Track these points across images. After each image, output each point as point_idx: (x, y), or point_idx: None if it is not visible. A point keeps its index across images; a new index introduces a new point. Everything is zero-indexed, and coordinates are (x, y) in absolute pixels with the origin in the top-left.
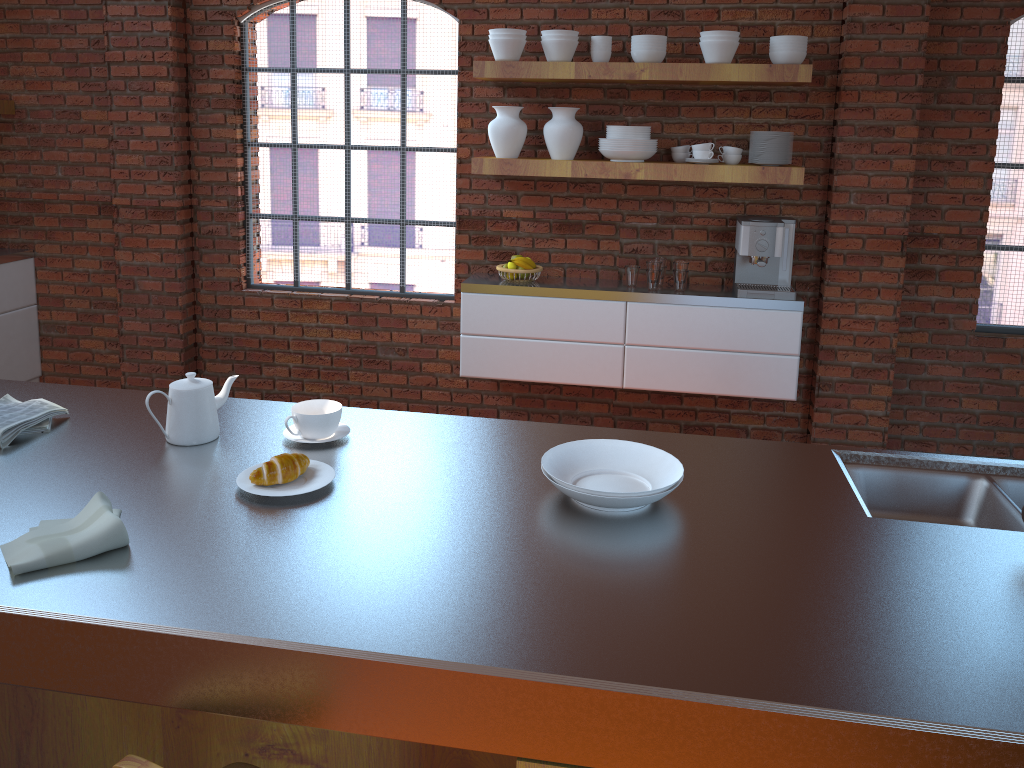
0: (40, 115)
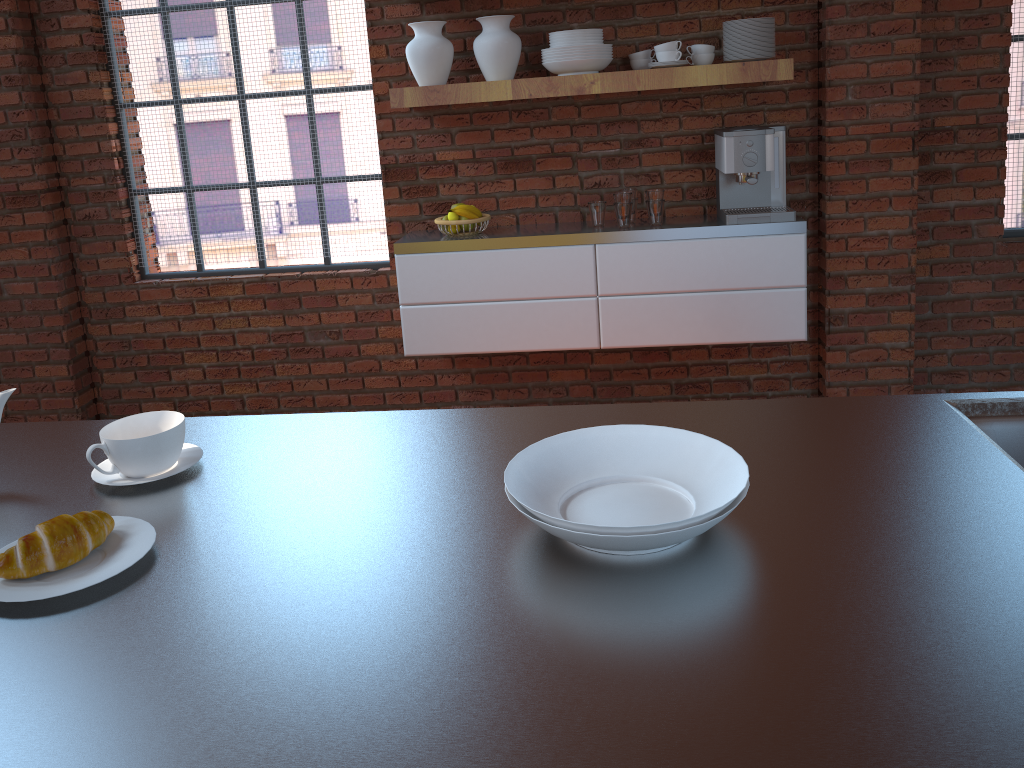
0: None
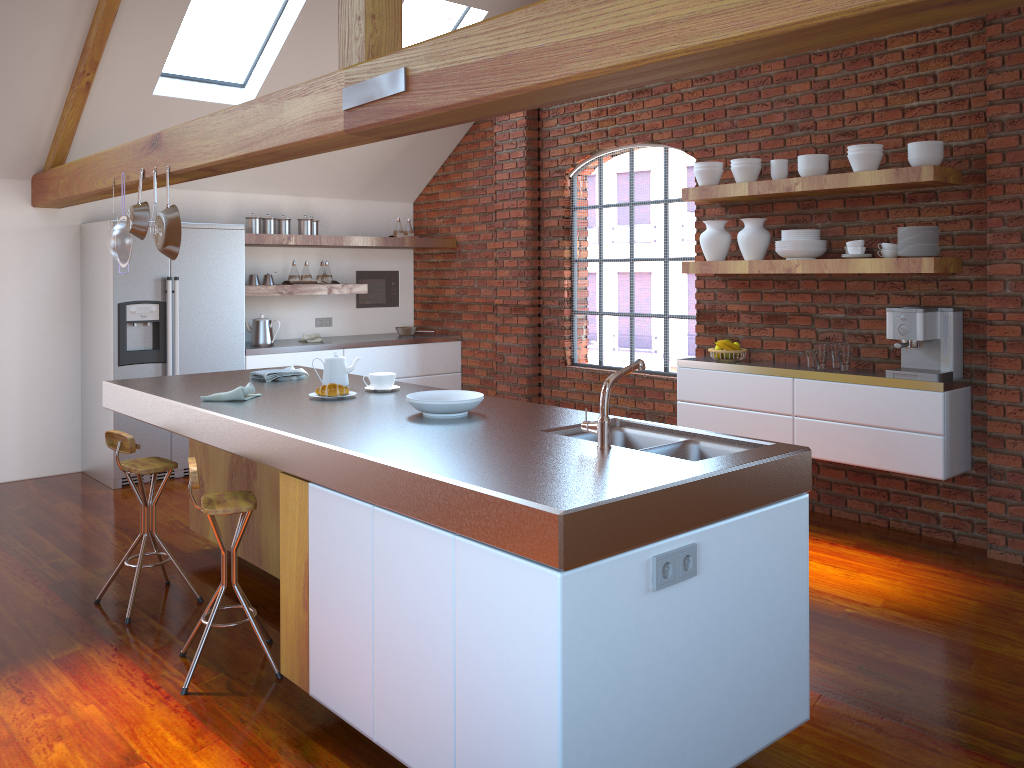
0: (467, 247)
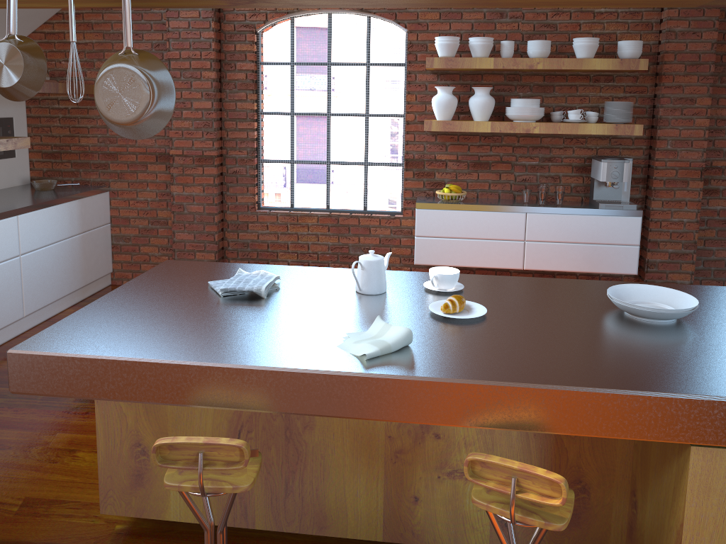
0: None
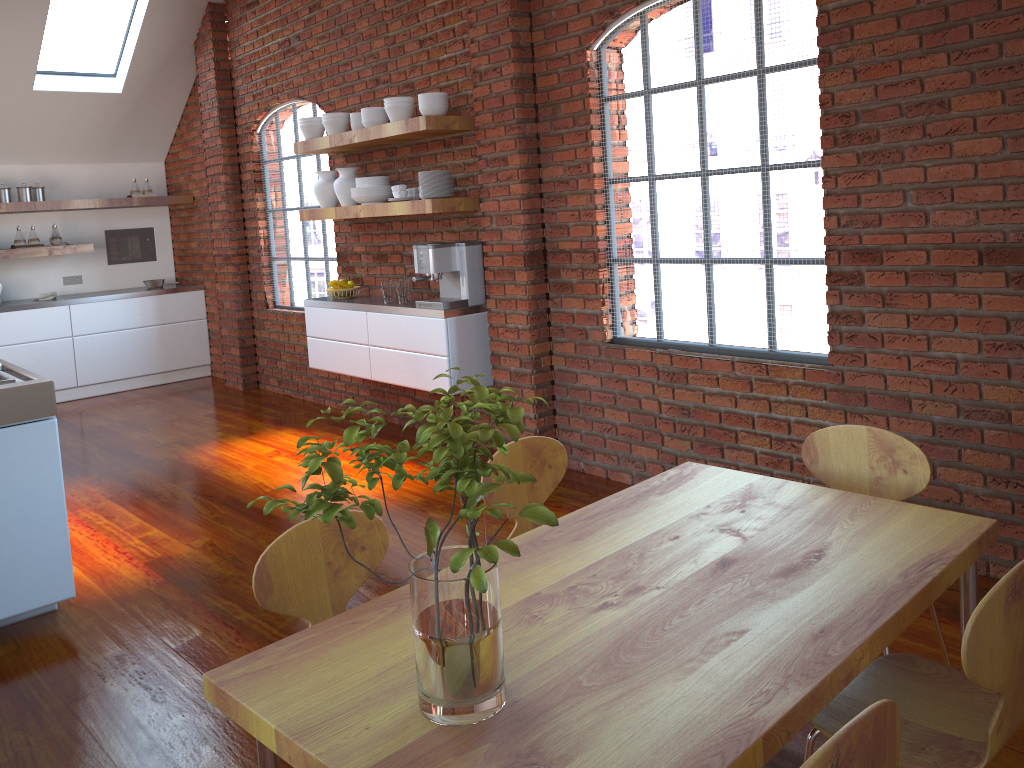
0: (200, 202)
